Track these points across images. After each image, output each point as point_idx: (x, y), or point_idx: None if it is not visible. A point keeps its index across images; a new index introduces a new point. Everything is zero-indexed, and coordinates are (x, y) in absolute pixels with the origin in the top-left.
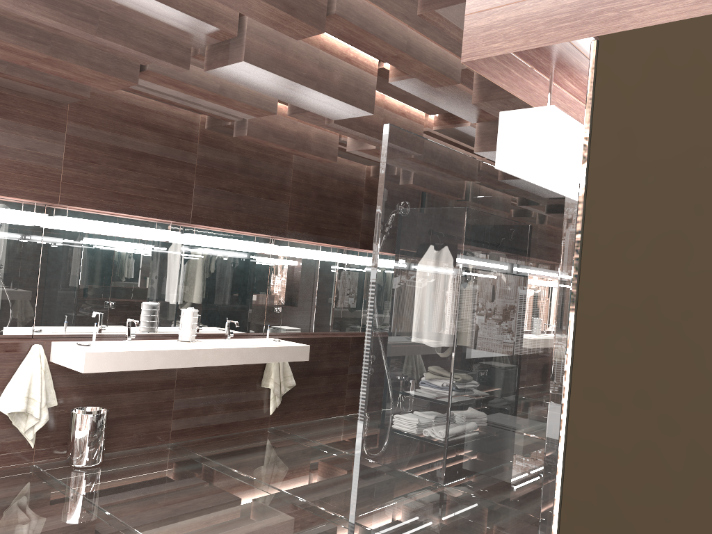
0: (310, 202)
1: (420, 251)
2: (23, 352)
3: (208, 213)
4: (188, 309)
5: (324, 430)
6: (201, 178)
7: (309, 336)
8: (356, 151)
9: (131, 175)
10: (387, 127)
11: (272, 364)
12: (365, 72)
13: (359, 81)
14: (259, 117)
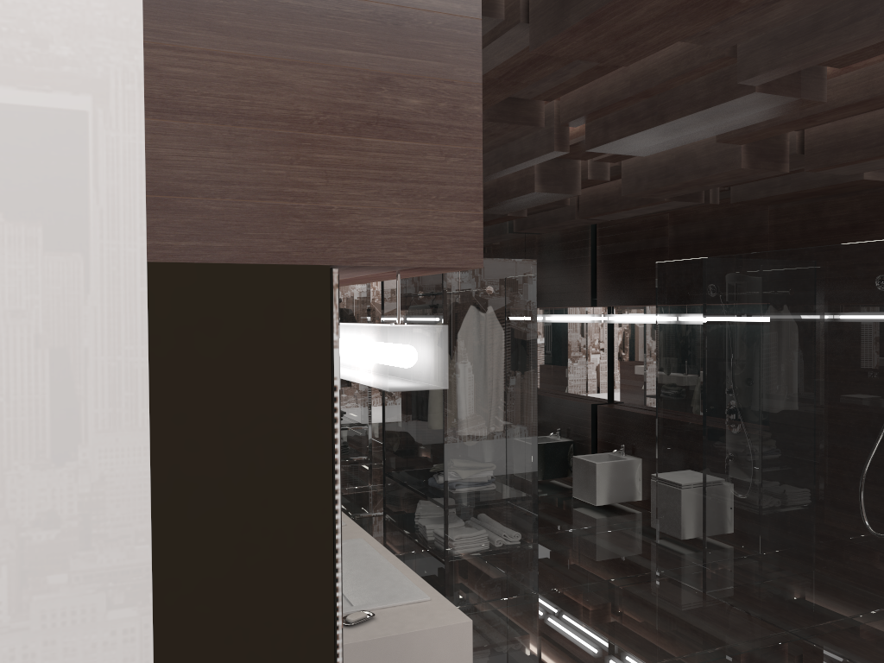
0: None
1: None
2: None
3: None
4: None
5: None
6: None
7: None
8: None
9: None
10: None
11: None
12: None
13: None
14: None
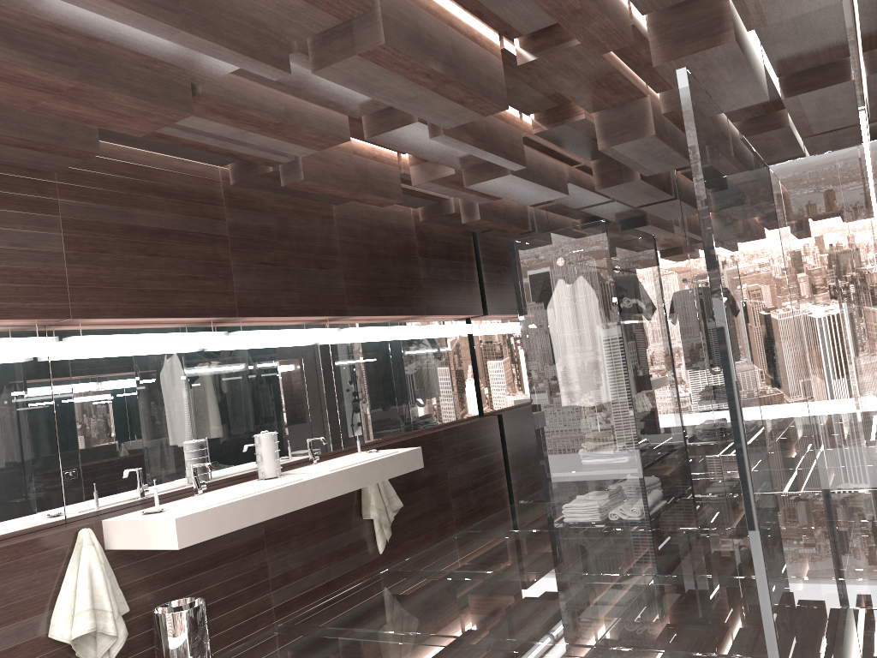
0: (364, 265)
1: (730, 239)
2: (68, 544)
3: (256, 299)
4: (261, 433)
5: (452, 555)
6: (238, 253)
7: (397, 440)
8: (426, 183)
9: (154, 262)
10: (683, 73)
11: (368, 486)
12: (491, 55)
13: (488, 66)
14: (323, 149)
